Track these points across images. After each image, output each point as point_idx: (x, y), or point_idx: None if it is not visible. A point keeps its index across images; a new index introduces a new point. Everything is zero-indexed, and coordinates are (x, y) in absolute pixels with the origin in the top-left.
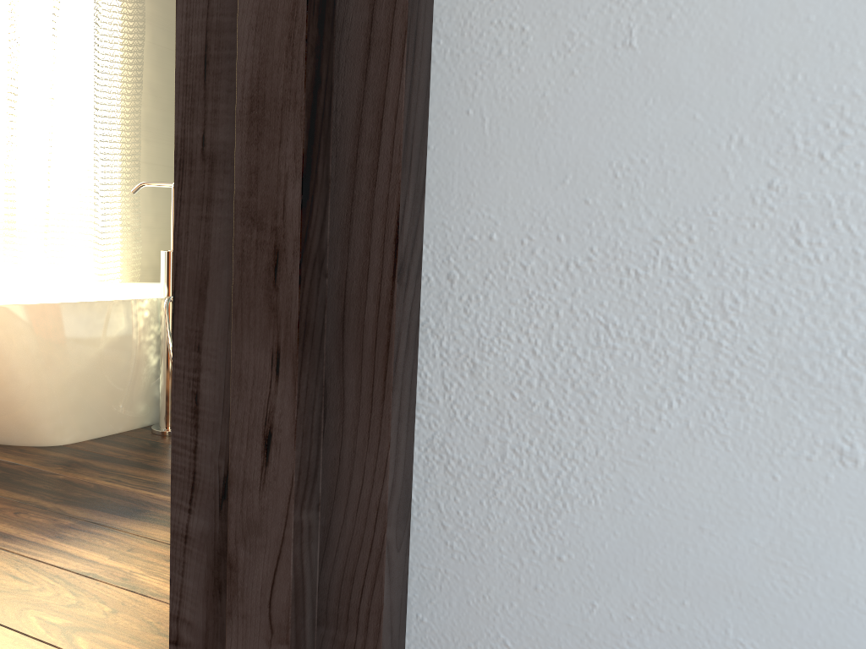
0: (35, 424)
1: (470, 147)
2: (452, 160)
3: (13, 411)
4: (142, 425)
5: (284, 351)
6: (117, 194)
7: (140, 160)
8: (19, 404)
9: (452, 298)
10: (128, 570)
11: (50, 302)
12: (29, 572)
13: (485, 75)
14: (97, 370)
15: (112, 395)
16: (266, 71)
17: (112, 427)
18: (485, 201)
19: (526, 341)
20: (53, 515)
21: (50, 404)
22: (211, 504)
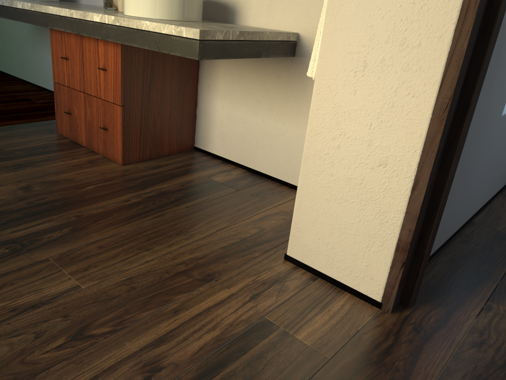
0: None
1: None
2: None
3: None
4: None
5: (478, 94)
6: None
7: None
8: None
9: None
10: None
11: None
12: None
13: None
14: None
15: None
16: (497, 27)
17: None
18: None
19: None
20: None
21: None
22: (444, 139)
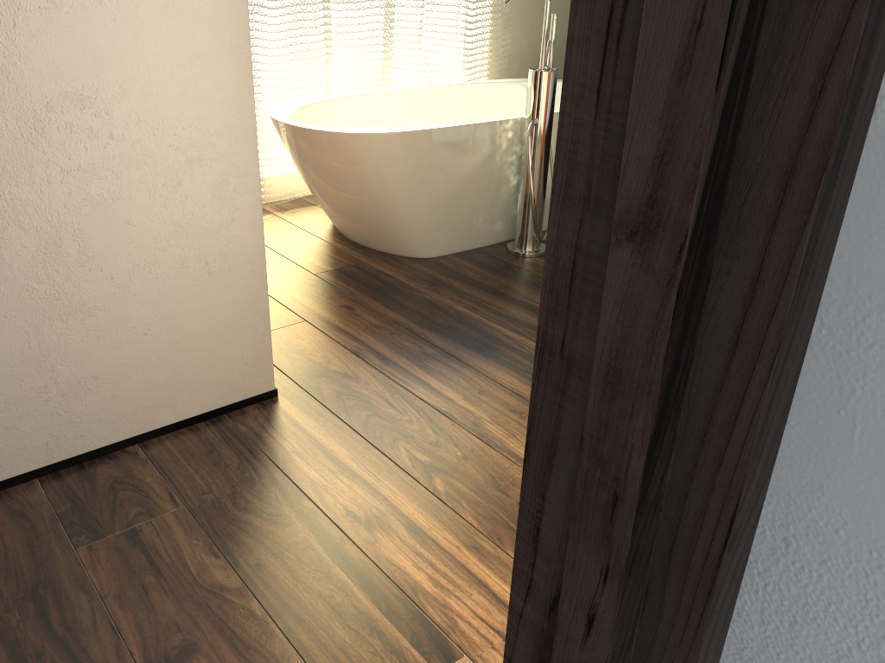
0: (407, 239)
1: (833, 444)
2: (811, 446)
3: (390, 226)
4: (498, 241)
5: (612, 571)
6: None
7: None
8: (394, 221)
9: (784, 558)
10: (478, 415)
11: (422, 127)
12: (400, 401)
13: (867, 386)
14: (461, 192)
15: (473, 215)
16: (625, 350)
17: (471, 243)
18: (839, 498)
19: (853, 633)
20: (419, 341)
21: (419, 222)
22: (541, 607)
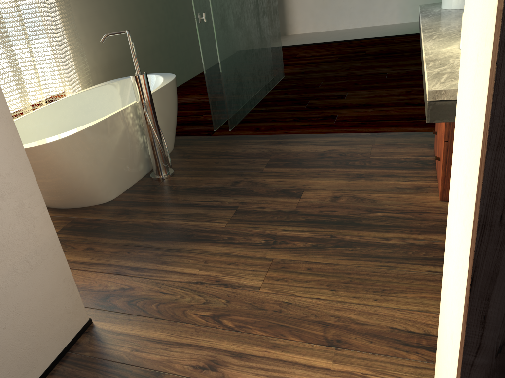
0: (97, 194)
1: None
2: None
3: (84, 191)
4: (143, 175)
5: None
6: (61, 28)
7: (67, 0)
8: (86, 187)
9: None
10: (215, 275)
11: (85, 126)
12: (167, 288)
13: None
14: (118, 156)
15: (127, 166)
16: None
17: (131, 182)
18: None
19: None
20: (148, 249)
21: (101, 182)
22: (489, 354)
